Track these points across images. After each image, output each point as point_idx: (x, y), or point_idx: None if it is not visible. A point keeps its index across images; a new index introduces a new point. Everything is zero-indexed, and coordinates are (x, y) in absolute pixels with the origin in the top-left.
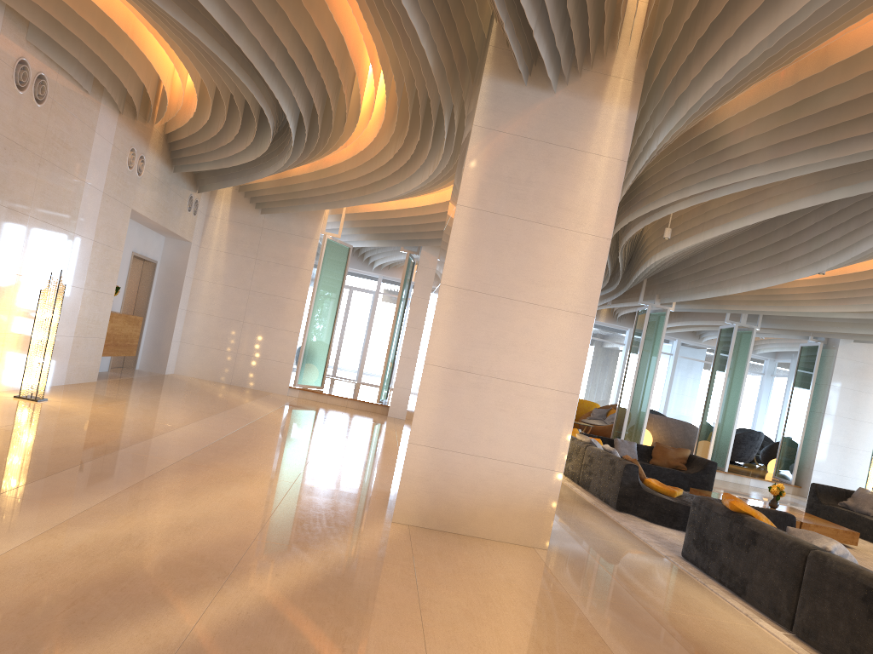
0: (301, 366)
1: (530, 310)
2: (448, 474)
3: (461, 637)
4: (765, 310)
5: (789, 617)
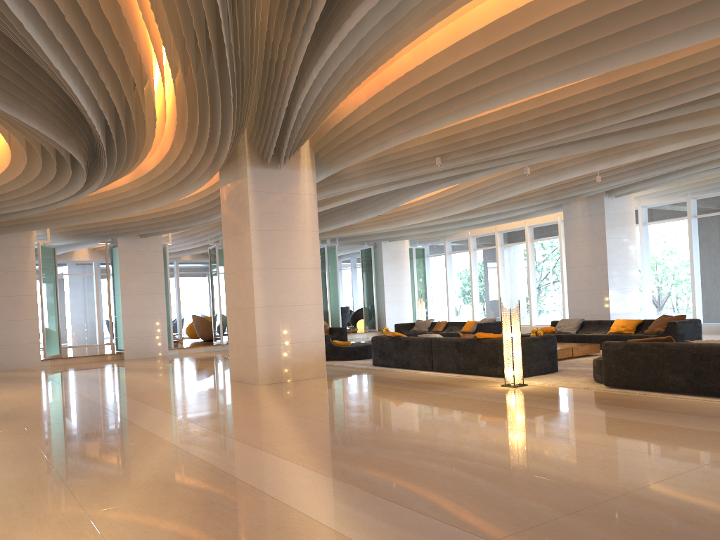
0: (46, 342)
1: (293, 271)
2: (278, 355)
3: (348, 395)
4: (344, 235)
5: (431, 366)
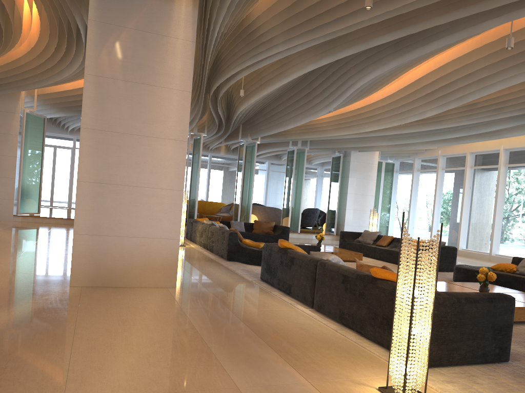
0: (20, 200)
1: (145, 140)
2: (104, 250)
3: (99, 345)
4: (308, 137)
5: (311, 300)
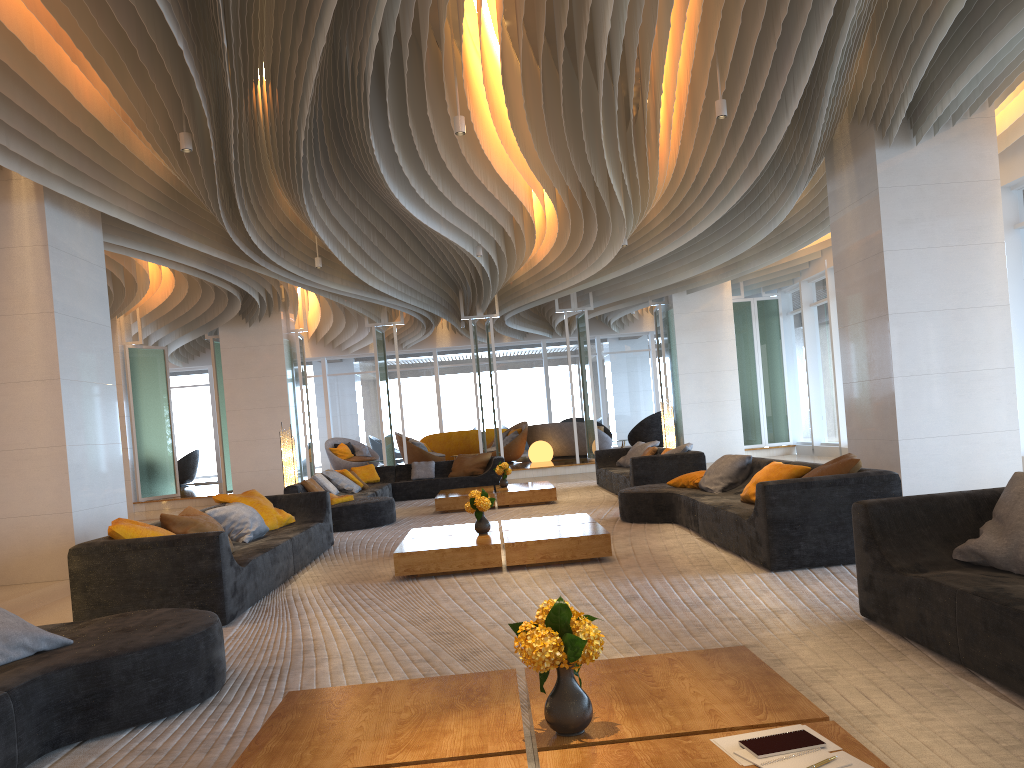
0: (140, 479)
1: (4, 388)
2: None
3: None
4: (553, 292)
5: None
